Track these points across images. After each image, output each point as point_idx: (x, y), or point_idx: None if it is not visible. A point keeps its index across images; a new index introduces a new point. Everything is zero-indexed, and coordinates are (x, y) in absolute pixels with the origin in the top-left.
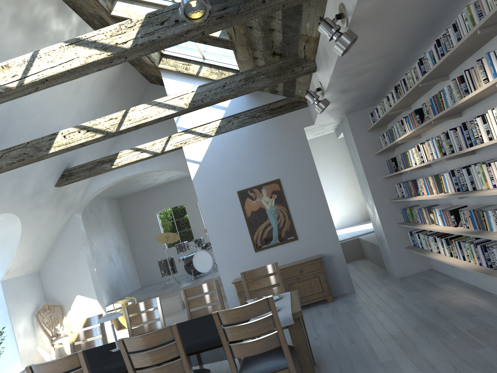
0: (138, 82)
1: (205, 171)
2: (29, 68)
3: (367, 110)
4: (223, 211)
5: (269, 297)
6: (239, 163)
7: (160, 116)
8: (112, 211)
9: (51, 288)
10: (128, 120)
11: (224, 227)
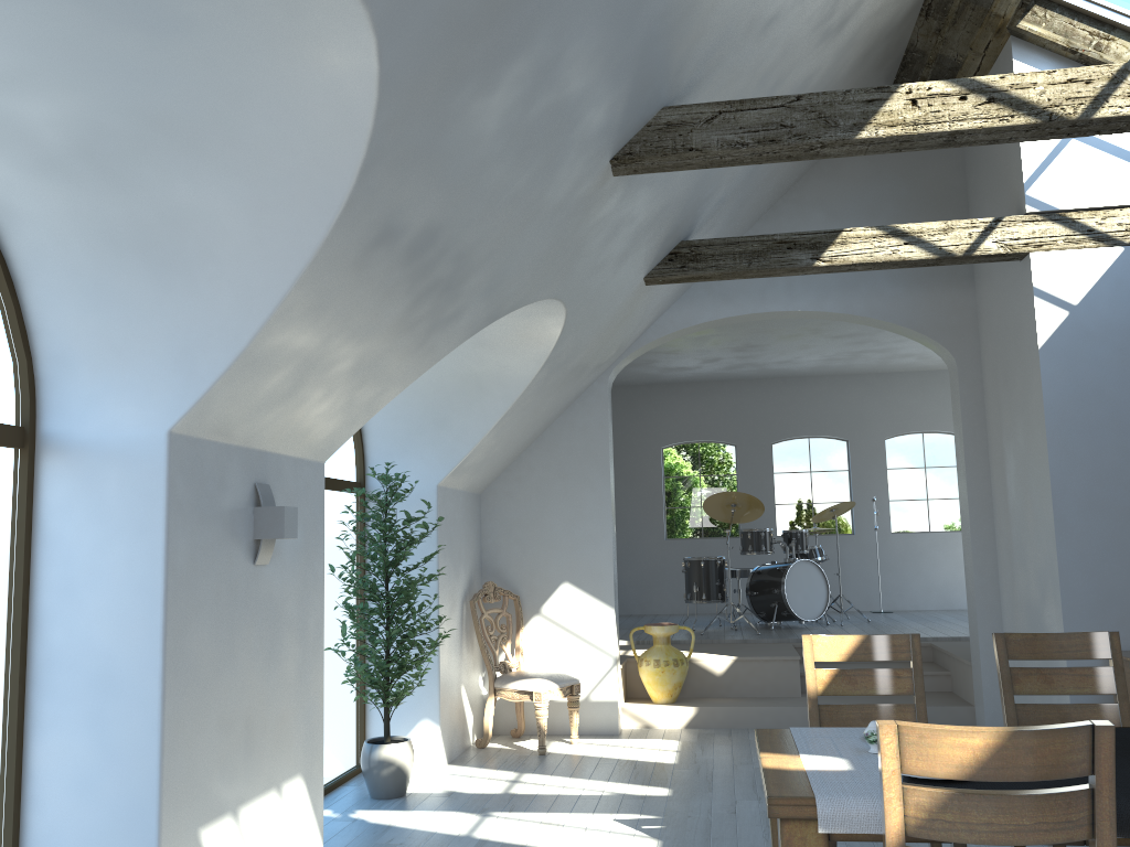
0: (885, 74)
1: (1082, 334)
2: None
3: None
4: (1112, 454)
5: None
6: None
7: None
8: None
9: (501, 545)
10: (1127, 95)
11: (1105, 500)
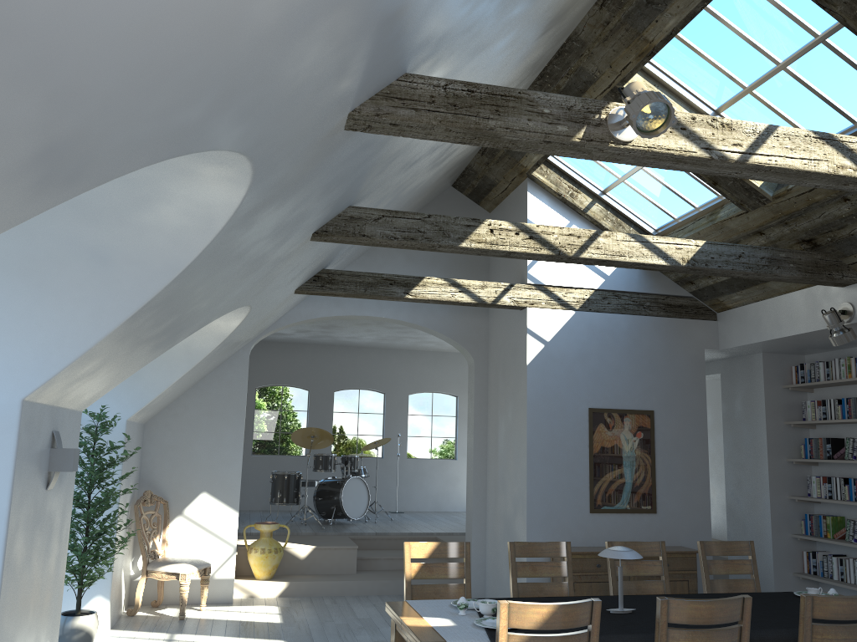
0: (452, 179)
1: (550, 359)
2: (760, 144)
3: (790, 358)
4: (560, 430)
5: None
6: (603, 366)
7: (644, 262)
8: None
9: (157, 463)
10: (596, 248)
11: (554, 457)
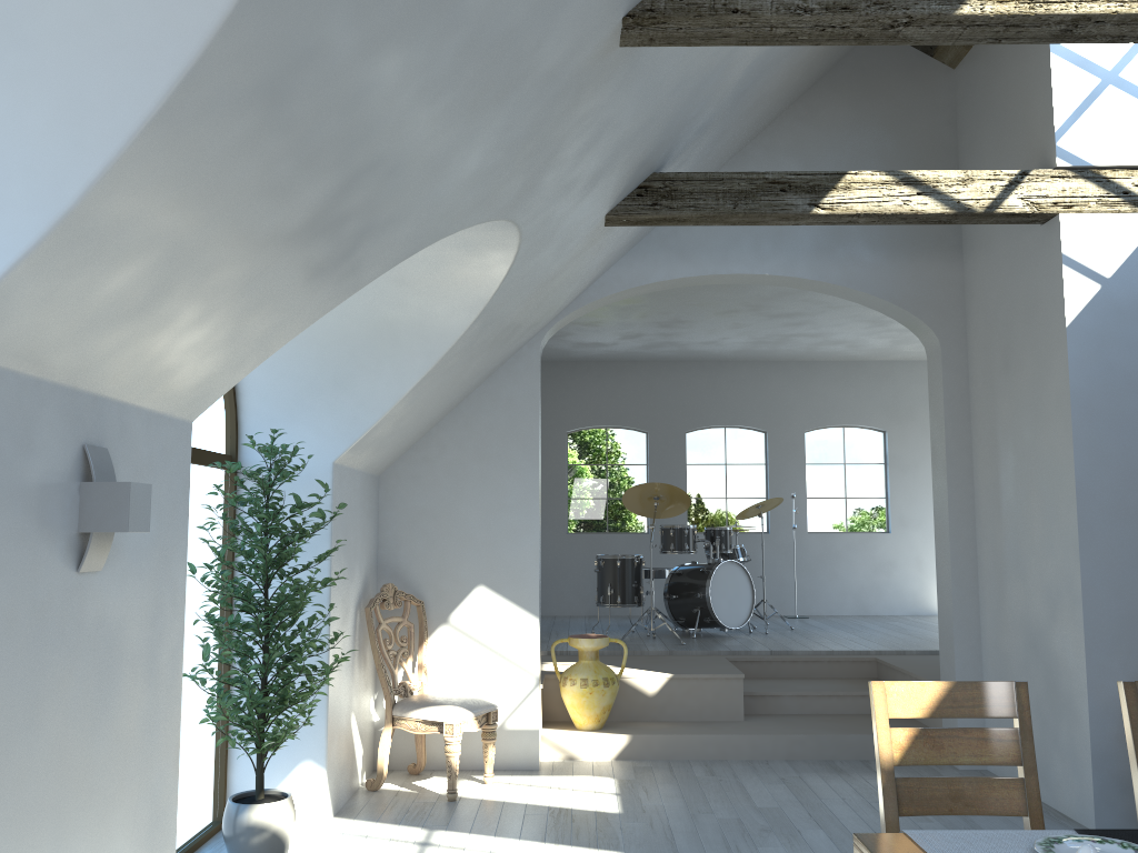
0: None
1: (1115, 313)
2: None
3: None
4: None
5: None
6: None
7: None
8: None
9: (403, 539)
10: None
11: (1135, 506)
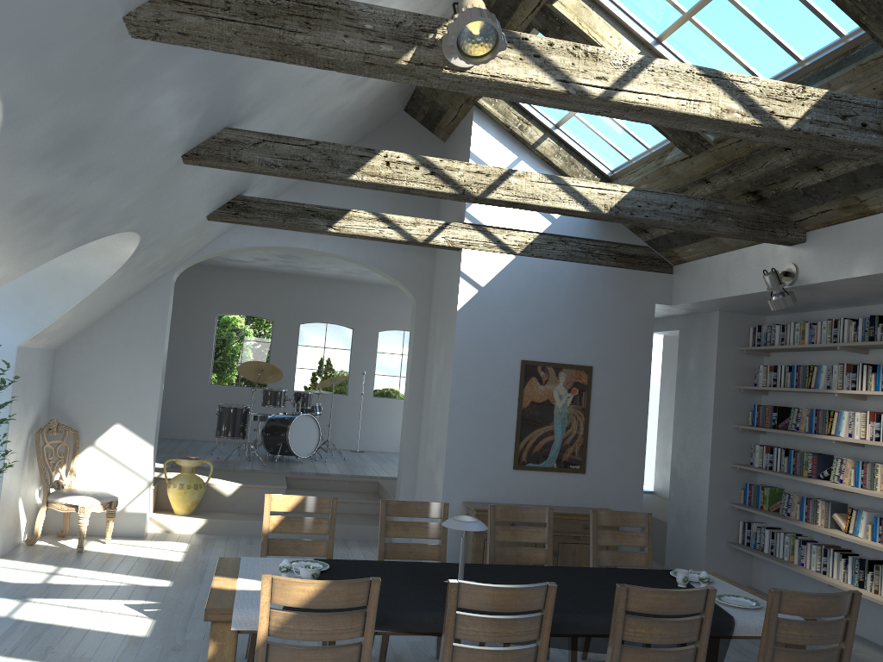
0: (399, 102)
1: (483, 306)
2: (629, 79)
3: (749, 319)
4: (488, 382)
5: (857, 593)
6: (541, 317)
7: (560, 207)
8: None
9: (69, 391)
10: (507, 188)
11: (479, 410)
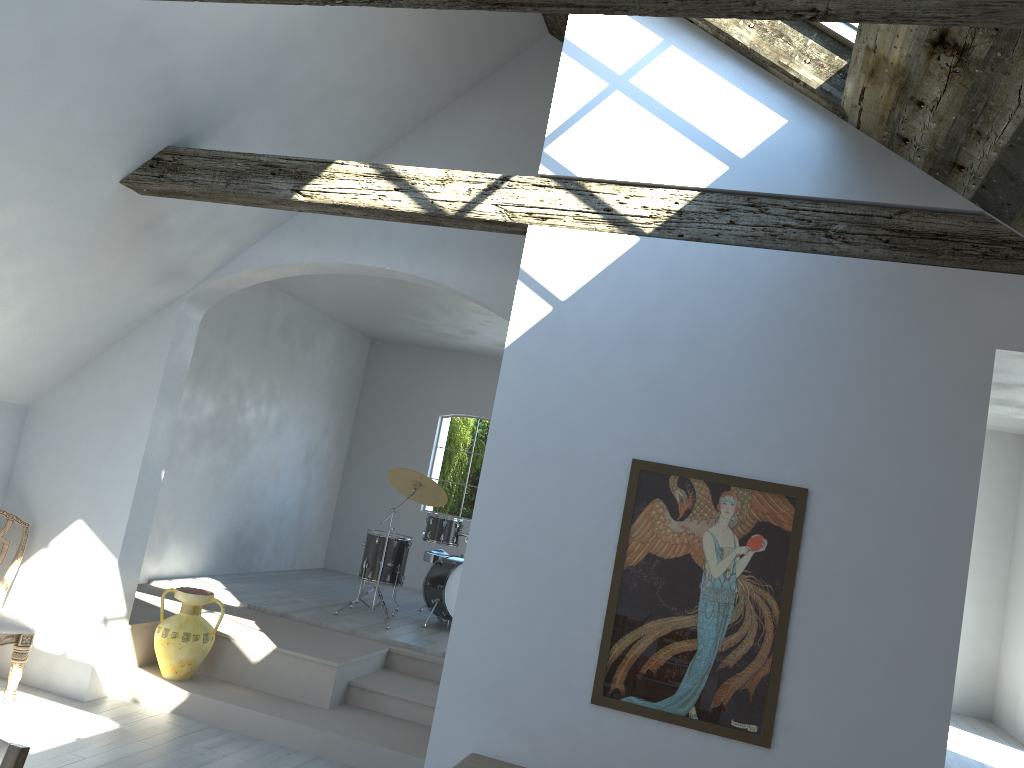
0: None
1: (561, 340)
2: None
3: None
4: (554, 500)
5: None
6: (688, 368)
7: None
8: (344, 359)
9: (33, 465)
10: None
11: (529, 557)
